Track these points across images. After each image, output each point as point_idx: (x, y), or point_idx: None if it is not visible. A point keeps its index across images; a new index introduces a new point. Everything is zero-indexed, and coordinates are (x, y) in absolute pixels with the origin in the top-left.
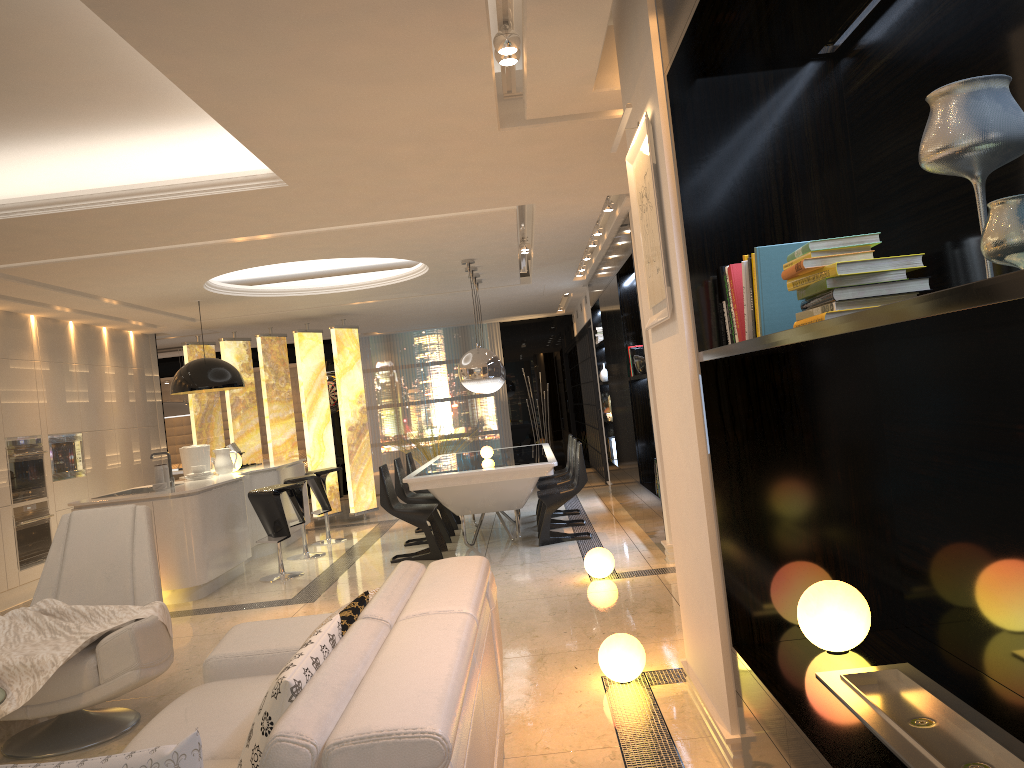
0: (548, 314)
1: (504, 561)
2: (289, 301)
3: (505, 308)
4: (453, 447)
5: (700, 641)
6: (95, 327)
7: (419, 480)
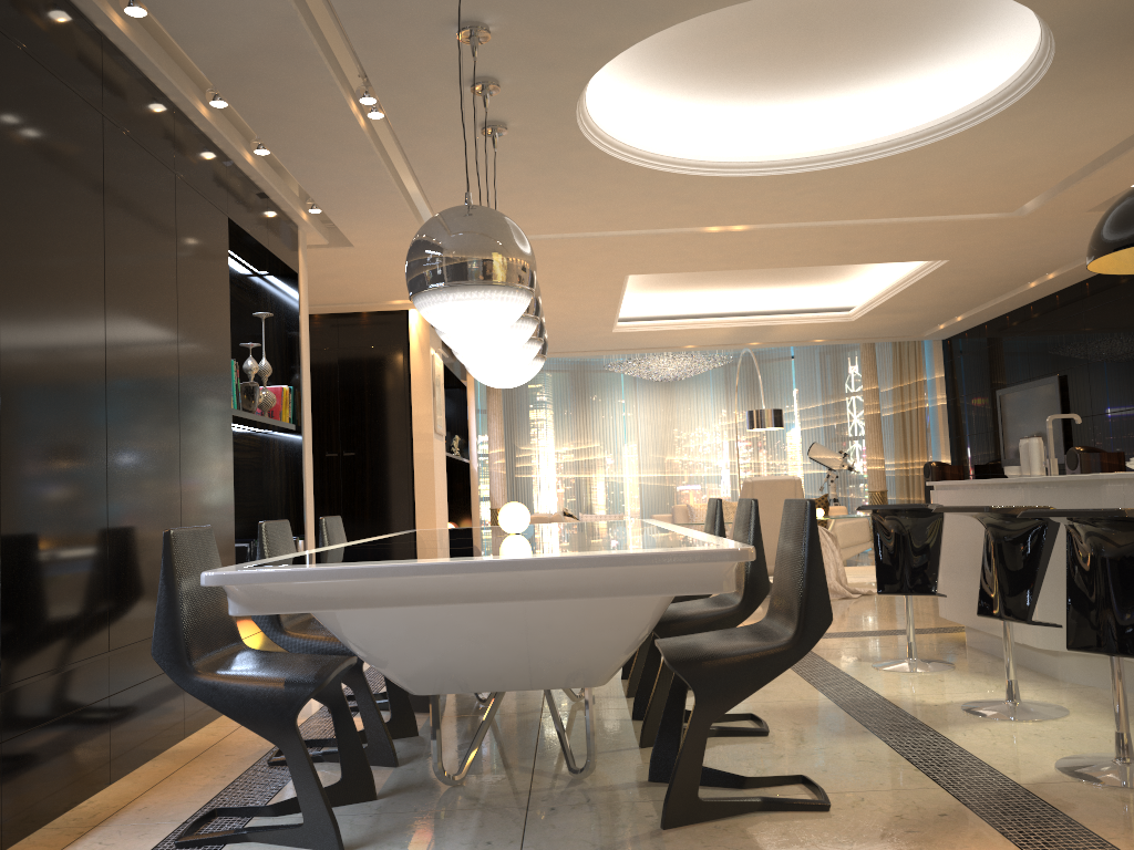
0: None
1: None
2: None
3: None
4: None
5: None
6: None
7: None
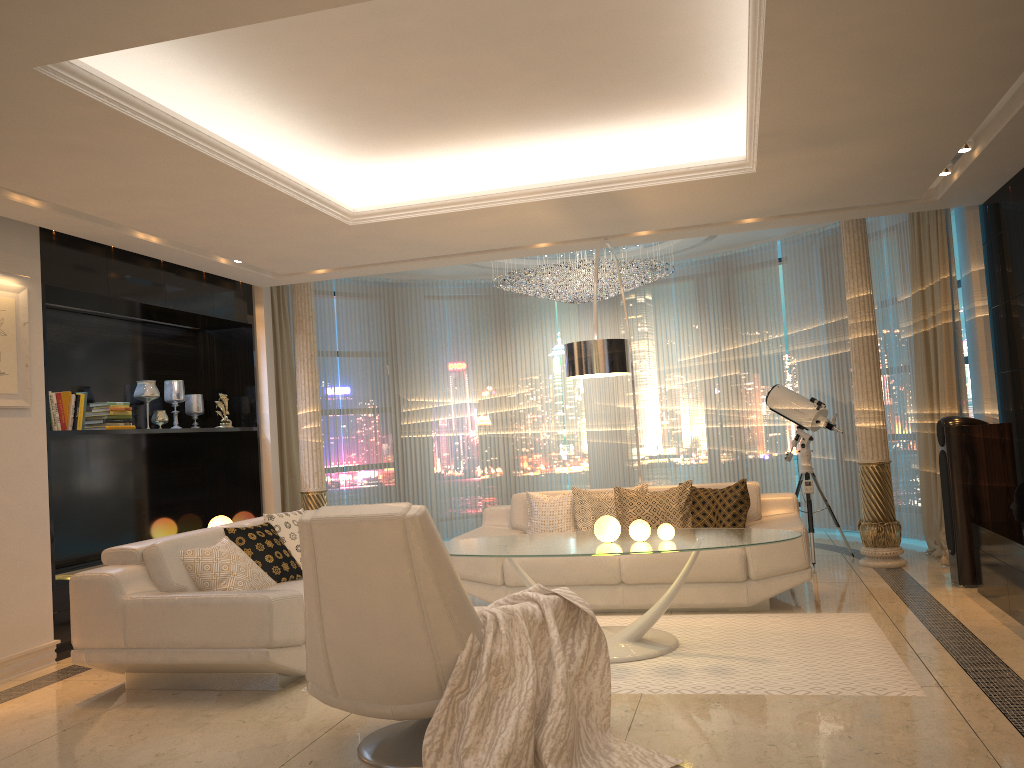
0: None
1: None
2: None
3: None
4: None
5: None
6: None
7: None
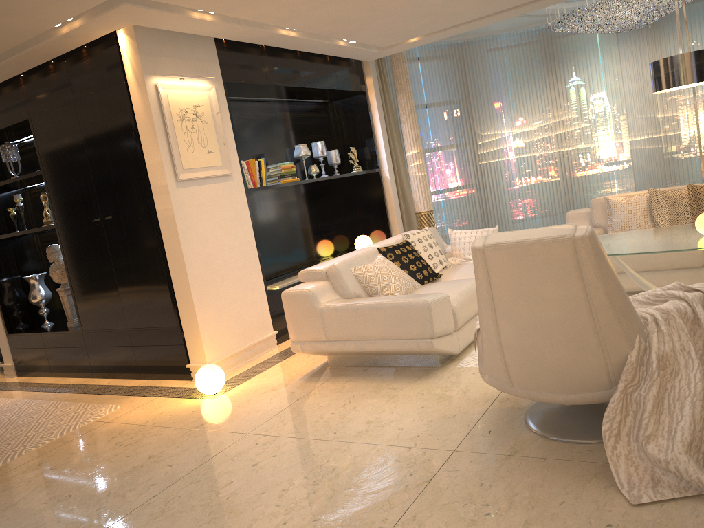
0: None
1: None
2: None
3: None
4: None
5: (238, 323)
6: None
7: None
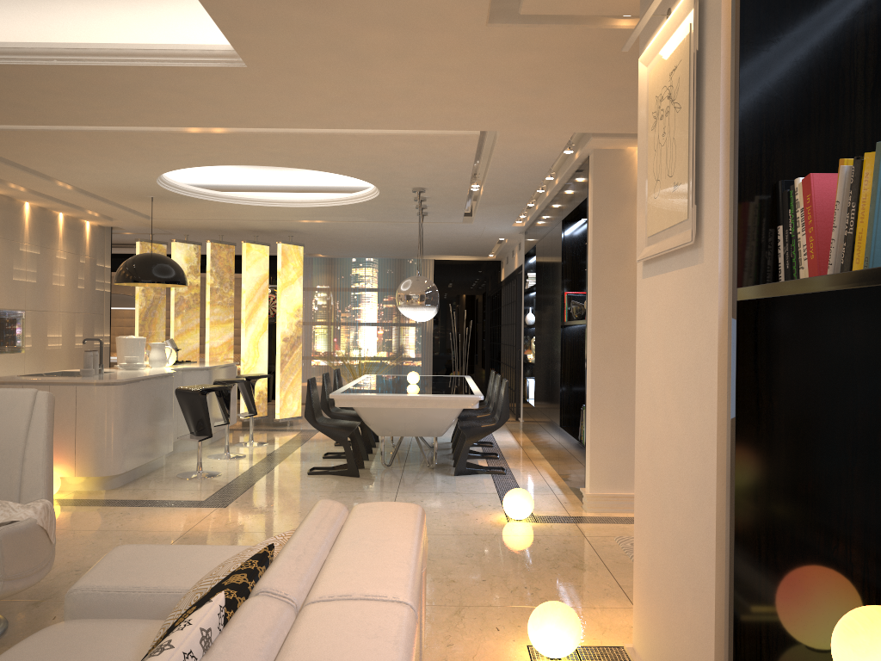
0: (480, 257)
1: (419, 487)
2: (241, 210)
3: (442, 246)
4: (377, 368)
5: (667, 639)
6: (52, 212)
7: (345, 397)
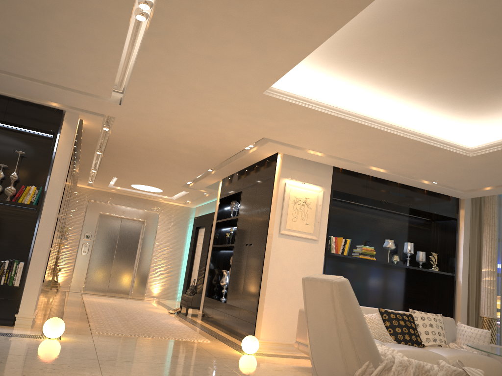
0: None
1: None
2: None
3: None
4: None
5: (290, 326)
6: None
7: None
